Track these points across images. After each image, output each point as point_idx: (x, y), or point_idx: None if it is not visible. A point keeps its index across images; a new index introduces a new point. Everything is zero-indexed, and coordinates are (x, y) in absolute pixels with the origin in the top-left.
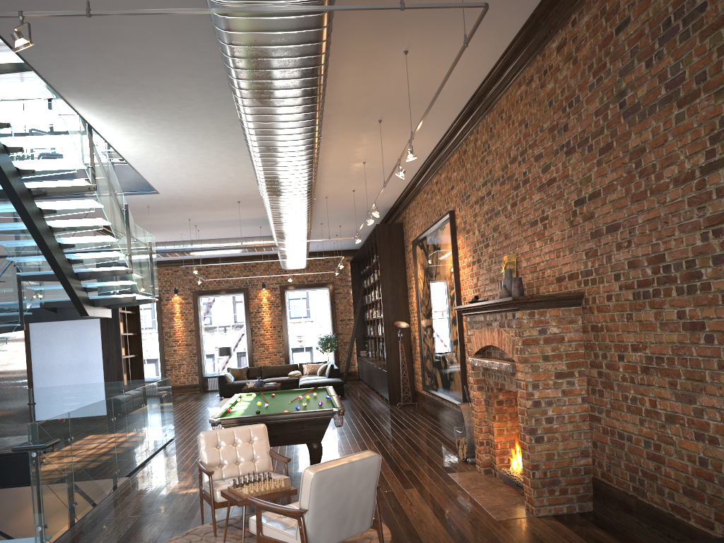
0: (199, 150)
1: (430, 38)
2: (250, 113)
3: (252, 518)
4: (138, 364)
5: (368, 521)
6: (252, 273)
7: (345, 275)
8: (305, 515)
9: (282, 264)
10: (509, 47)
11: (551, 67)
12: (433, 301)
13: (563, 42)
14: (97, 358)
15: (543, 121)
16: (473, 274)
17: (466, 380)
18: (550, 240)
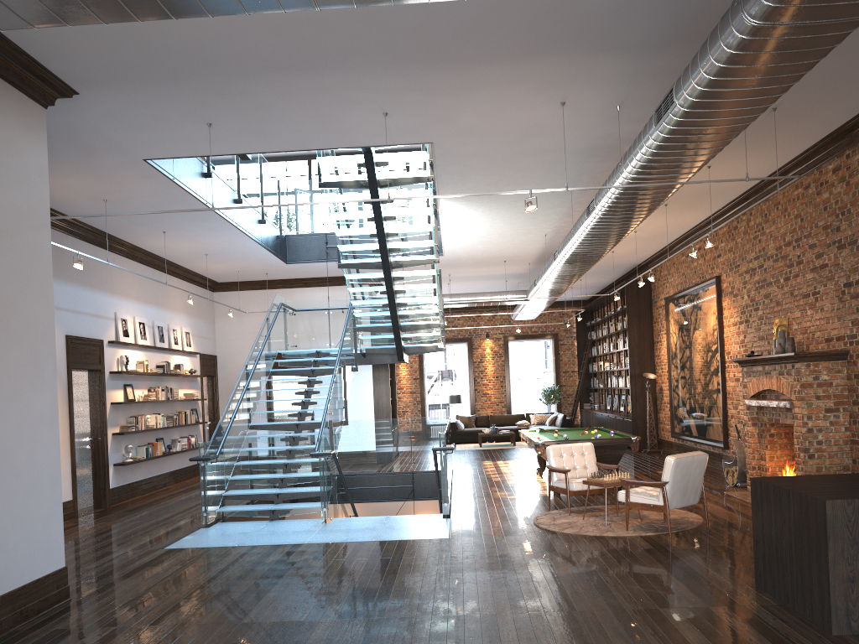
0: (505, 226)
1: (731, 159)
2: (600, 219)
3: (620, 491)
4: (392, 407)
5: (697, 497)
6: (476, 323)
7: (569, 326)
8: (666, 485)
9: (516, 315)
10: (790, 161)
11: (827, 182)
12: (689, 354)
13: (838, 167)
14: (368, 399)
15: (818, 220)
16: (739, 332)
17: (726, 424)
18: (820, 309)
